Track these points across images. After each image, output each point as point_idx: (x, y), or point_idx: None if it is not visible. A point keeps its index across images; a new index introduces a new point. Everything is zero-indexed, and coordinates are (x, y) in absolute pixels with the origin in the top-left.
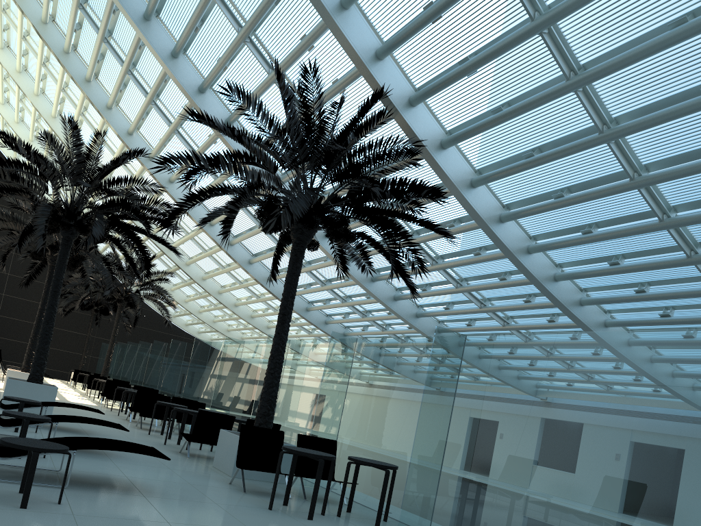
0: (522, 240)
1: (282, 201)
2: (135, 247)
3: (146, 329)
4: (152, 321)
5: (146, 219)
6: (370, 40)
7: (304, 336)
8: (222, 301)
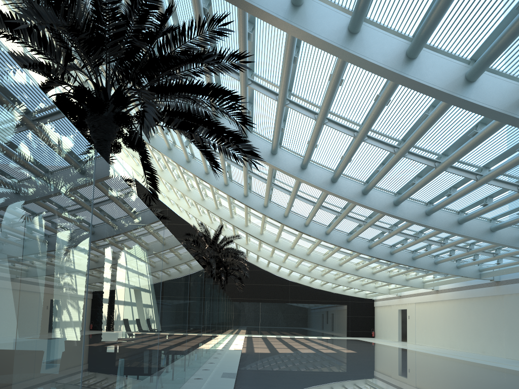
0: (394, 46)
1: None
2: None
3: (260, 285)
4: (263, 278)
5: None
6: None
7: (349, 259)
8: (279, 247)
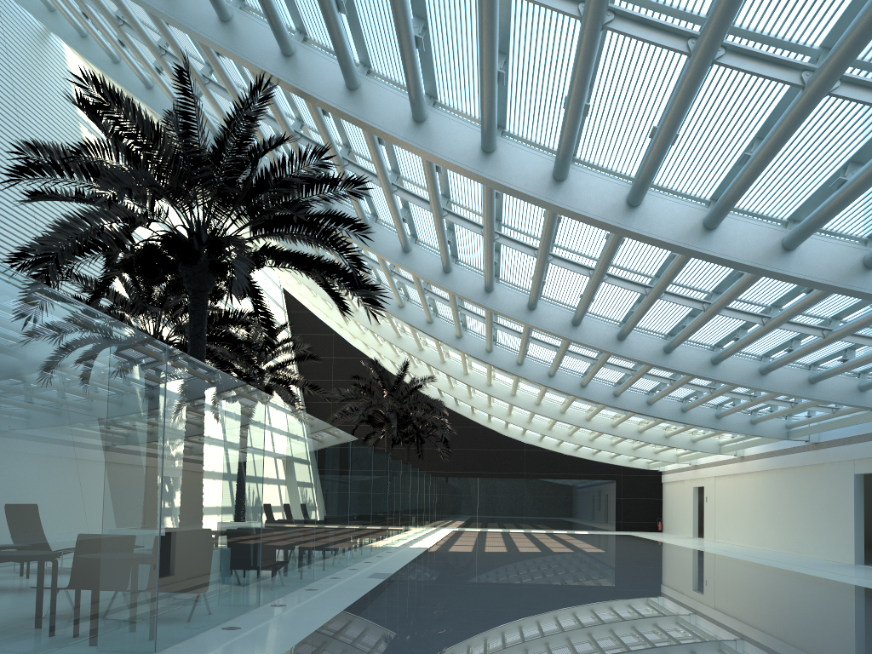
0: (538, 166)
1: (34, 252)
2: (211, 360)
3: (479, 450)
4: (483, 439)
5: (181, 325)
6: (207, 5)
7: (596, 411)
8: (493, 393)
